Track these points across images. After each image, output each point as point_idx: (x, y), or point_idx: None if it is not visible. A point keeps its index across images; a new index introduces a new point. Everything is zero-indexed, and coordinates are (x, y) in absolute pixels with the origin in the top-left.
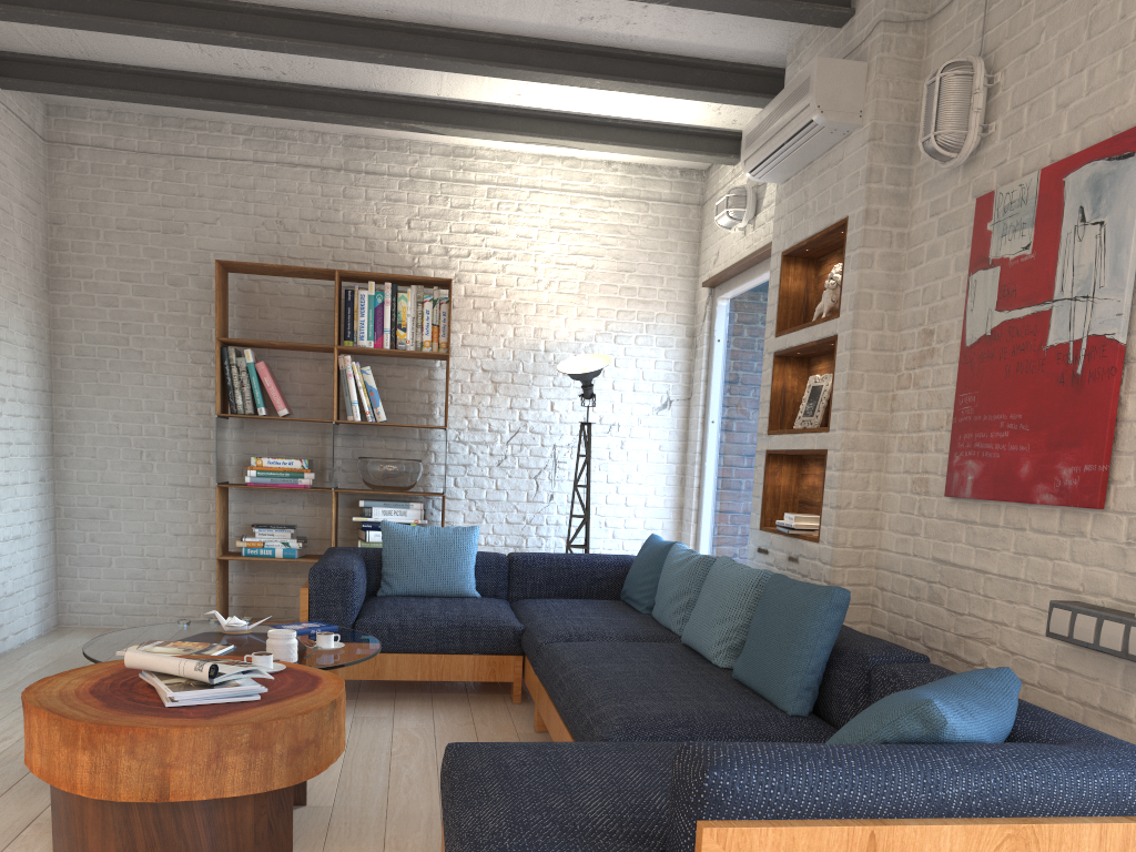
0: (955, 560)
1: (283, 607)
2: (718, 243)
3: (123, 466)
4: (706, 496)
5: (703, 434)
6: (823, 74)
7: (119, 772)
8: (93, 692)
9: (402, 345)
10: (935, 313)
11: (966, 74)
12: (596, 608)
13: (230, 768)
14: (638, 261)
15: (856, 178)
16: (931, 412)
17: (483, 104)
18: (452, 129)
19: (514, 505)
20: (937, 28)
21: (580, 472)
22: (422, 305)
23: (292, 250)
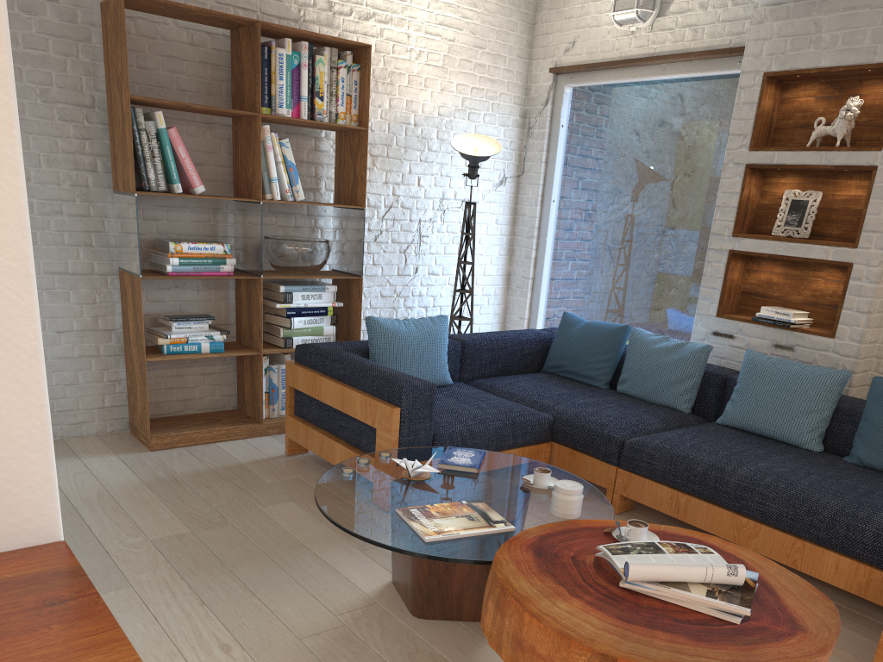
0: None
1: (182, 400)
2: (573, 32)
3: None
4: (545, 267)
5: (542, 211)
6: None
7: None
8: (629, 621)
9: (320, 116)
10: None
11: None
12: (560, 386)
13: None
14: (489, 38)
15: None
16: None
17: None
18: None
19: (387, 279)
20: None
21: (465, 249)
22: (336, 71)
23: None
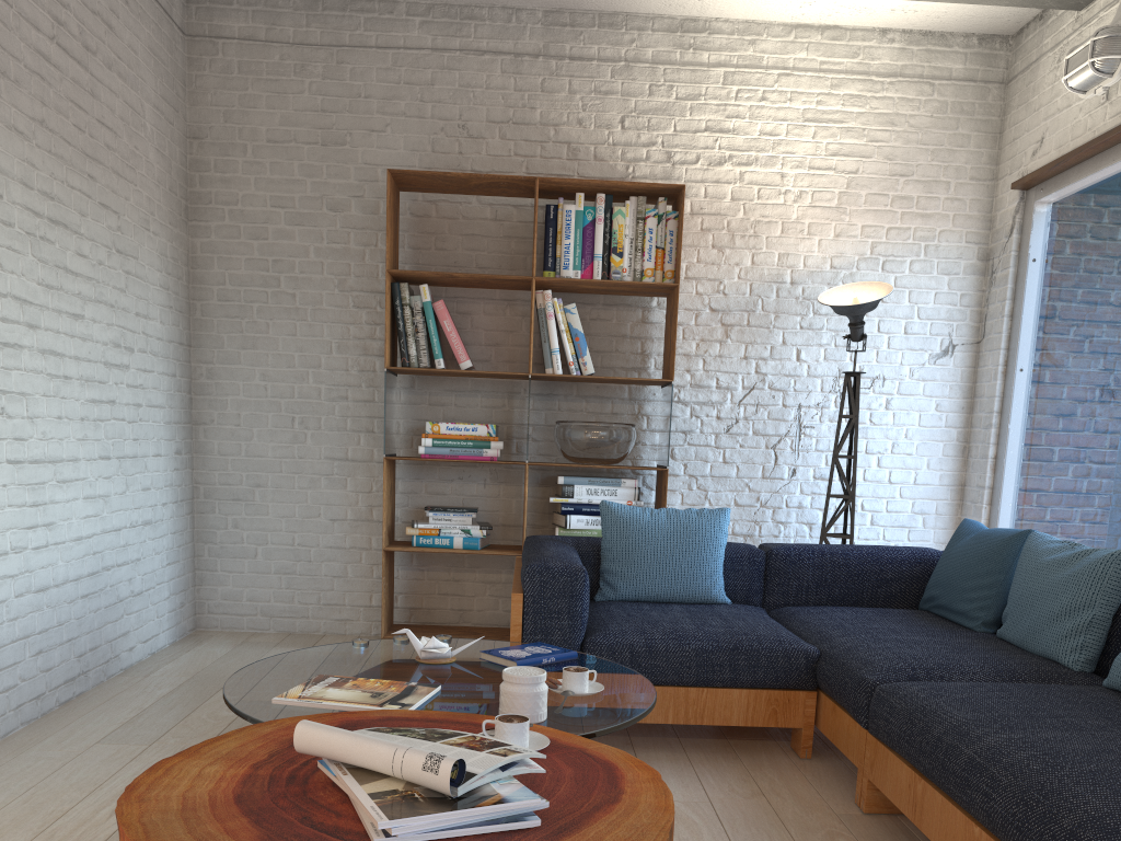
0: None
1: (457, 609)
2: (1042, 126)
3: (272, 436)
4: (1007, 469)
5: (1005, 387)
6: None
7: None
8: (240, 801)
9: (617, 275)
10: None
11: None
12: (902, 622)
13: None
14: (917, 161)
15: None
16: None
17: None
18: None
19: (745, 482)
20: None
21: (843, 437)
22: (643, 222)
23: (476, 161)
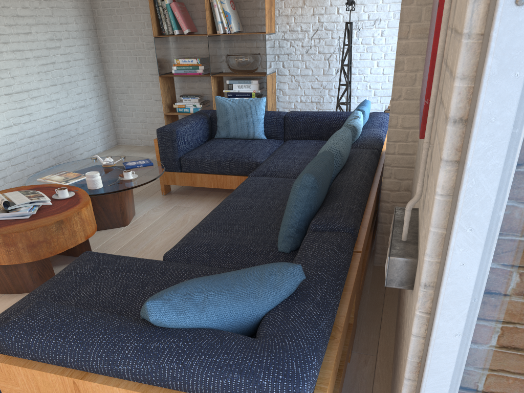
0: (420, 151)
1: None
2: None
3: (130, 66)
4: None
5: None
6: None
7: None
8: None
9: None
10: None
11: None
12: (316, 148)
13: None
14: None
15: None
16: None
17: None
18: None
19: (315, 77)
20: None
21: (344, 56)
22: None
23: None
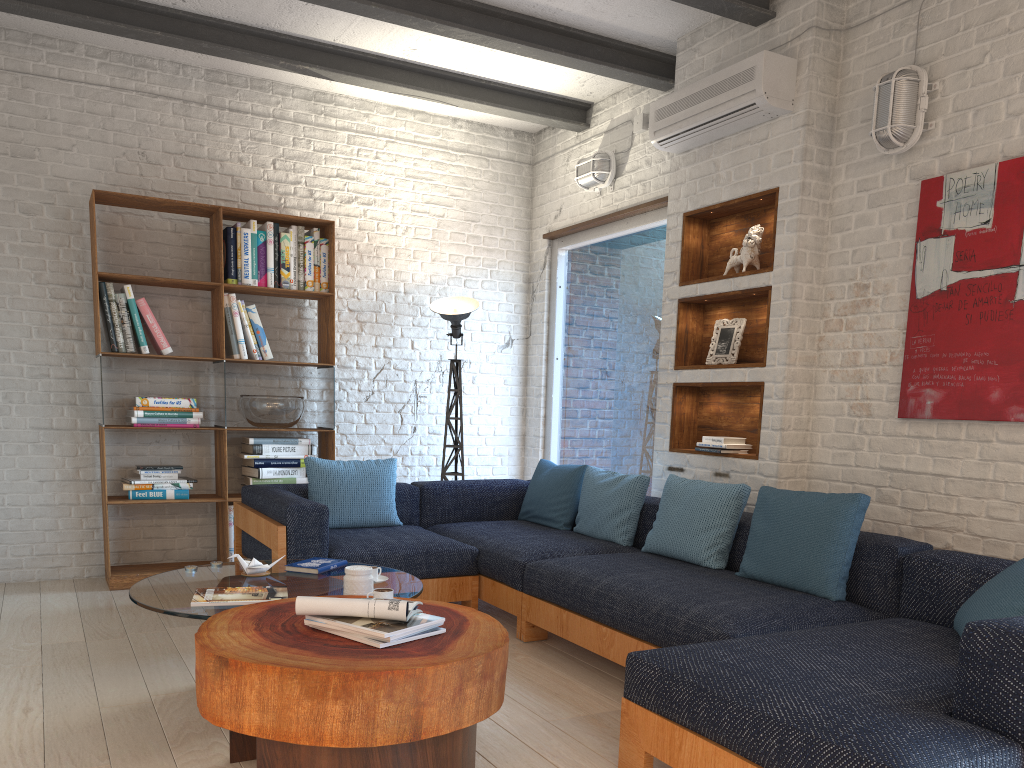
0: (909, 468)
1: (161, 549)
2: (560, 200)
3: None
4: (553, 424)
5: (548, 369)
6: (768, 66)
7: (376, 717)
8: (278, 643)
9: (286, 284)
10: (870, 271)
11: (915, 81)
12: (516, 528)
13: (467, 699)
14: (482, 212)
15: (789, 155)
16: (870, 350)
17: (372, 54)
18: (344, 75)
19: (381, 438)
20: (856, 38)
21: (452, 405)
22: (303, 246)
23: (156, 183)
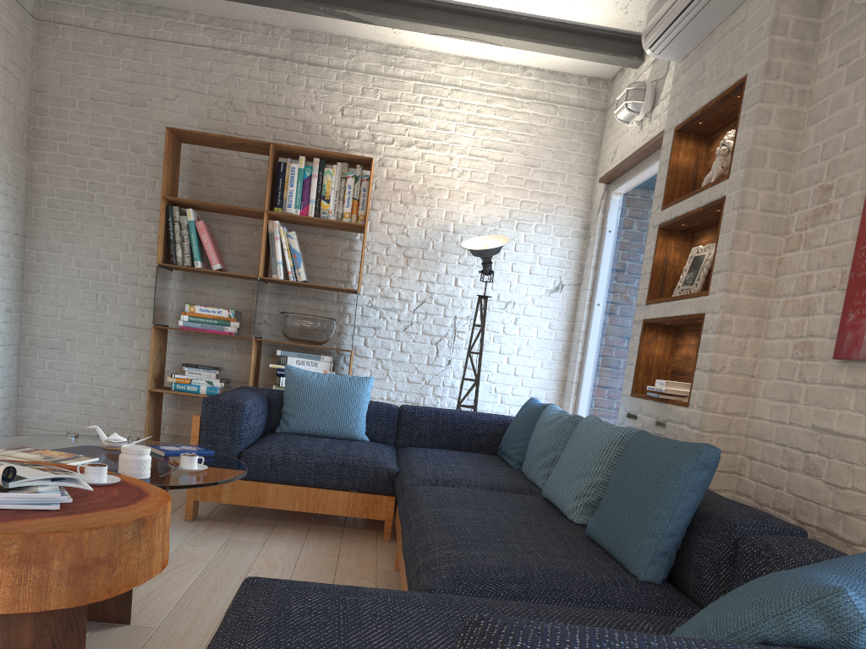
0: (839, 429)
1: None
2: (616, 142)
3: (81, 305)
4: (586, 371)
5: (589, 315)
6: None
7: None
8: None
9: (324, 215)
10: (836, 167)
11: None
12: (471, 460)
13: None
14: (543, 157)
15: (760, 32)
16: (822, 271)
17: None
18: (380, 17)
19: (415, 366)
20: None
21: (474, 340)
22: (345, 180)
23: (239, 127)
